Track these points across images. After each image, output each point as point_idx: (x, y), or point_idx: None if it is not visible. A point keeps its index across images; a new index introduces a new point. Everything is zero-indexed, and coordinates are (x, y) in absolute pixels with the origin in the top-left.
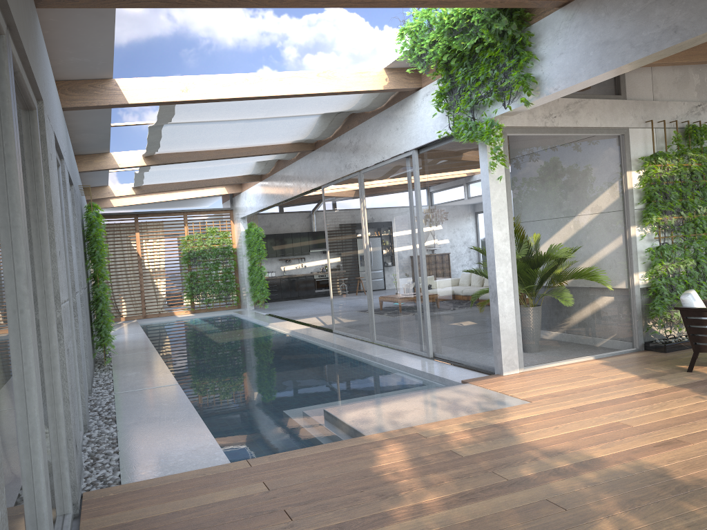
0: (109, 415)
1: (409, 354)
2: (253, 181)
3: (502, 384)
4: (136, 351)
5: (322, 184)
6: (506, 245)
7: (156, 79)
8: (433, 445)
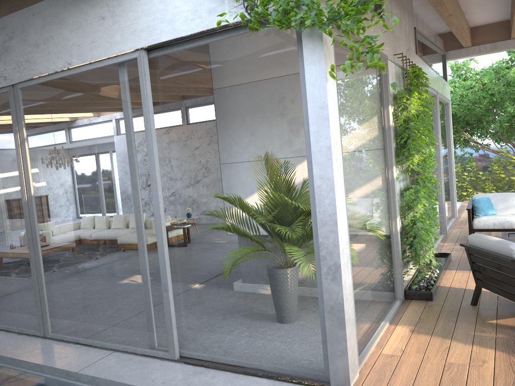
0: None
1: (131, 356)
2: None
3: None
4: None
5: None
6: (342, 193)
7: None
8: None
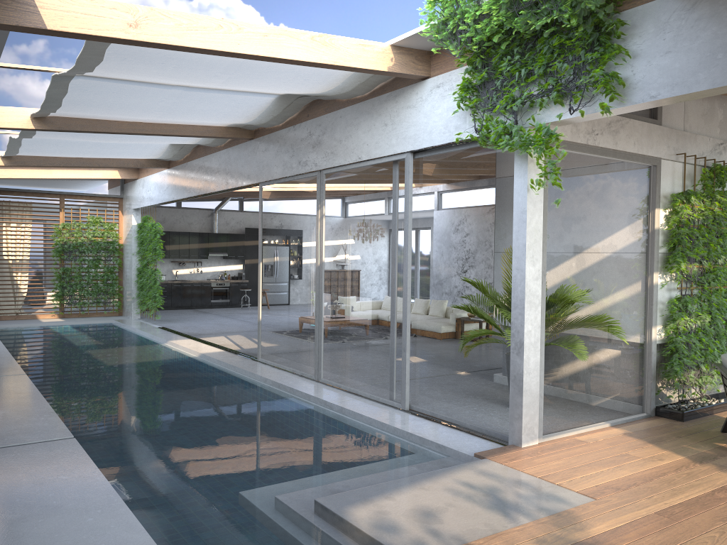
0: None
1: (374, 402)
2: (159, 167)
3: (532, 464)
4: None
5: (261, 181)
6: (537, 284)
7: (92, 1)
8: None
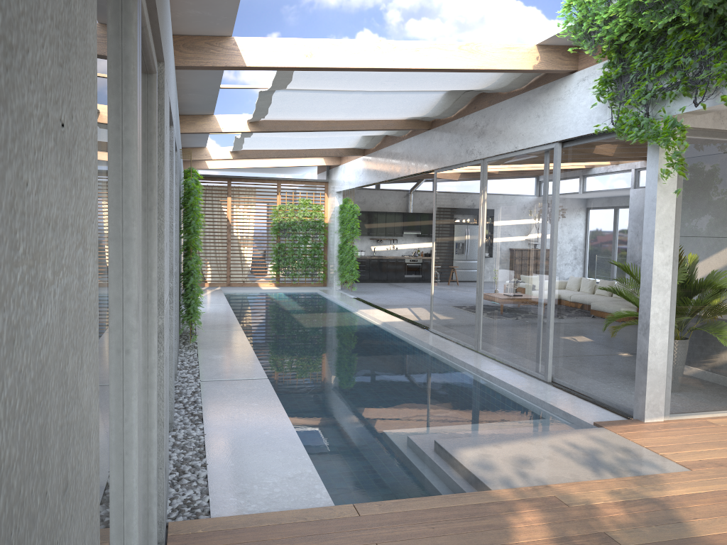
0: (195, 410)
1: (521, 373)
2: (355, 155)
3: (646, 436)
4: (221, 327)
5: (436, 168)
6: (667, 269)
7: (278, 40)
8: (580, 520)
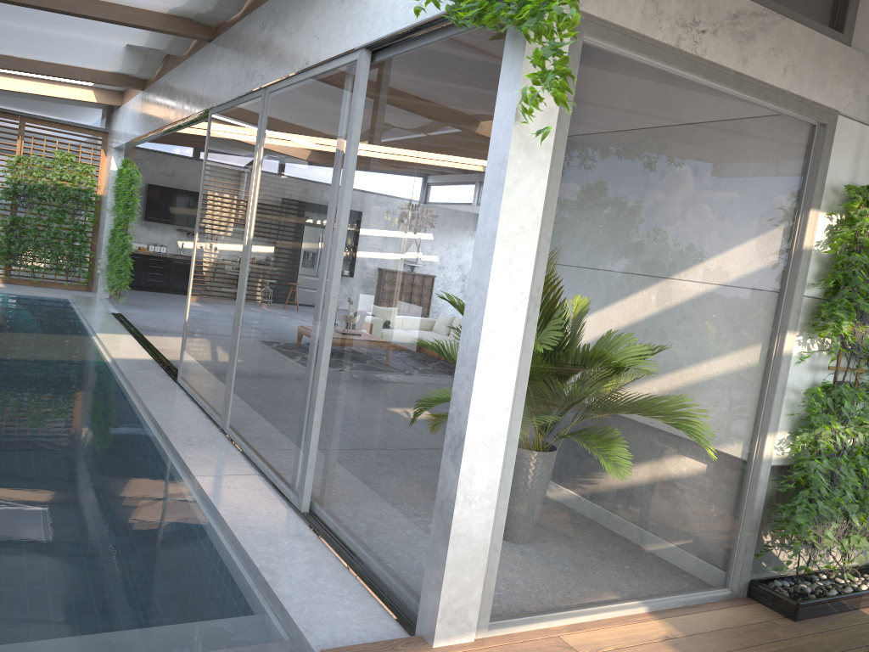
0: None
1: (267, 486)
2: (129, 86)
3: None
4: None
5: (211, 107)
6: (515, 322)
7: None
8: None
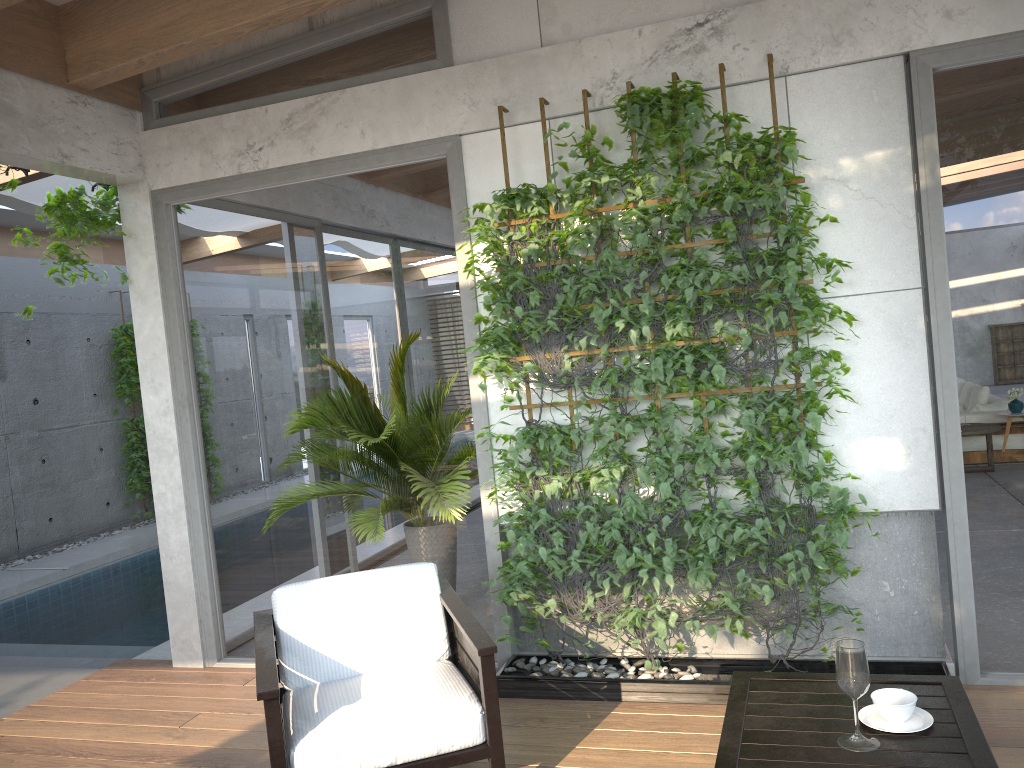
0: None
1: None
2: None
3: (91, 689)
4: None
5: None
6: (168, 422)
7: None
8: None
